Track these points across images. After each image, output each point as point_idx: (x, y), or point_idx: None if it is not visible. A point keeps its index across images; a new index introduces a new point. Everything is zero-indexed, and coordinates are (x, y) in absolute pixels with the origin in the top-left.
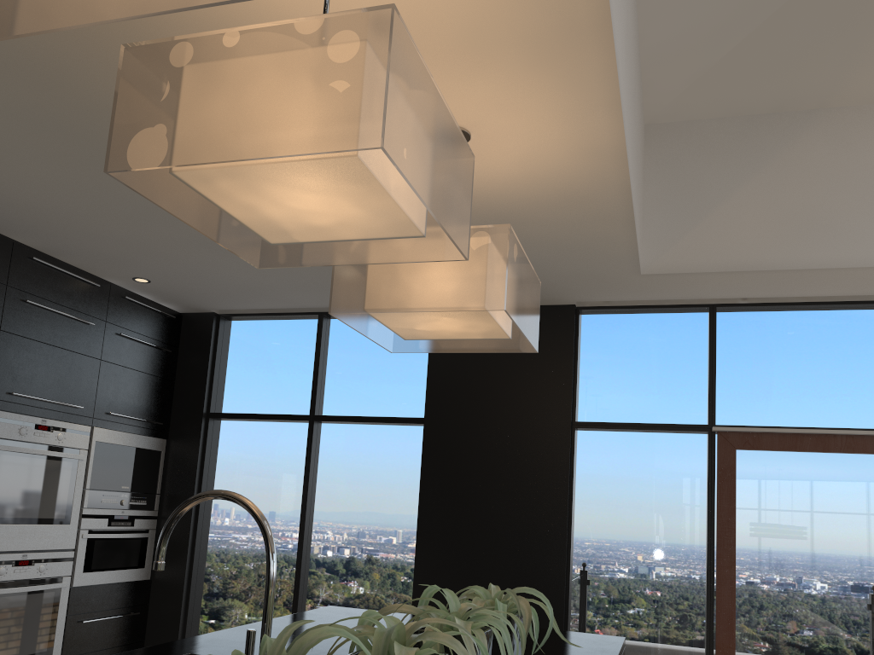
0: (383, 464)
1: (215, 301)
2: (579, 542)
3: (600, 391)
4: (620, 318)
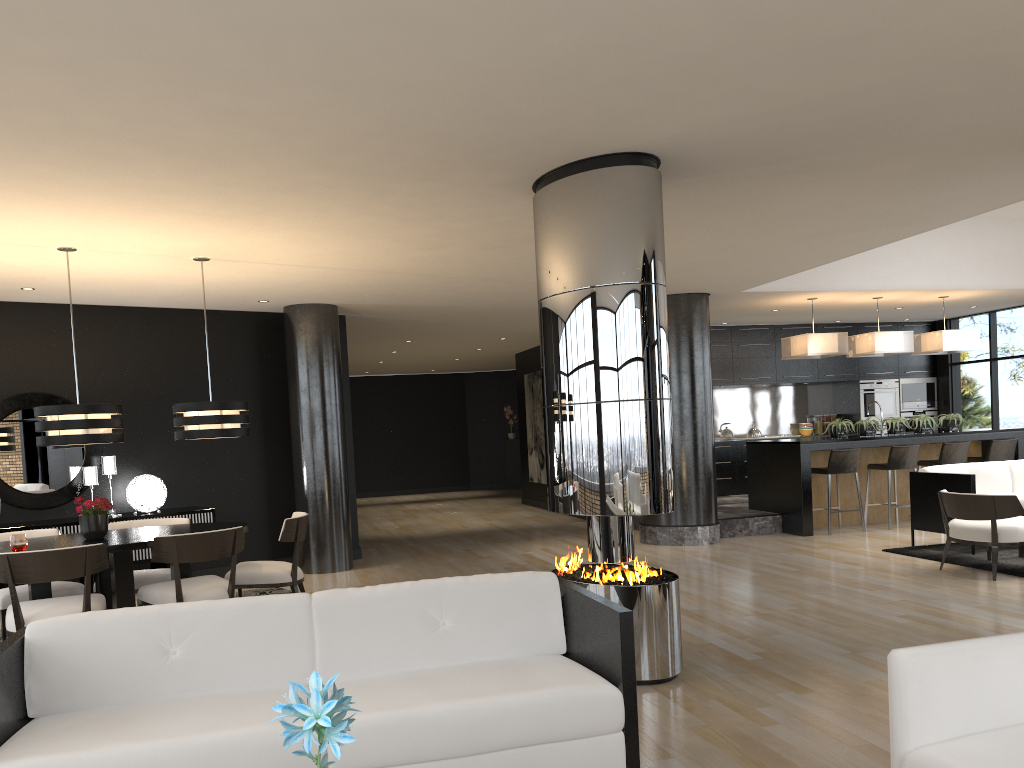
0: (1021, 376)
1: (941, 317)
2: None
3: None
4: None
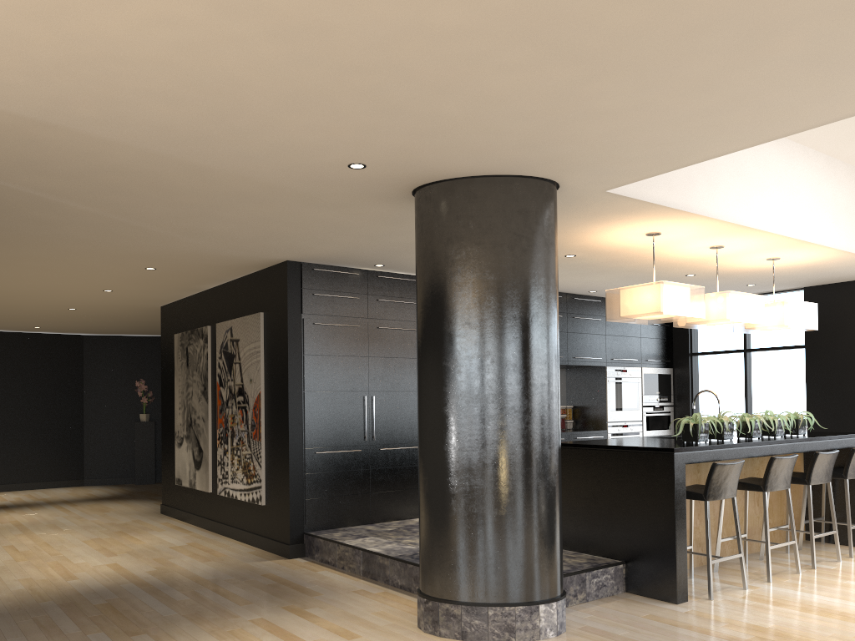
0: (785, 370)
1: None
2: None
3: None
4: None
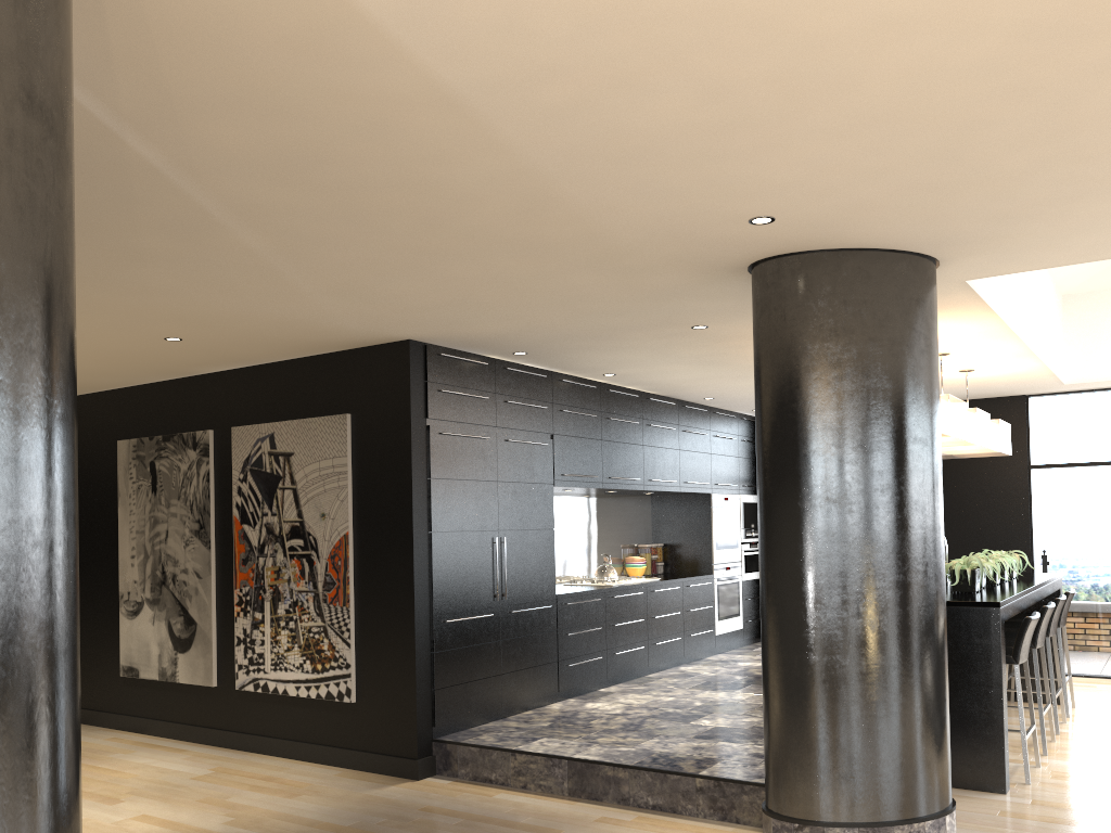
0: None
1: None
2: (1038, 535)
3: (1045, 445)
4: (1055, 399)
